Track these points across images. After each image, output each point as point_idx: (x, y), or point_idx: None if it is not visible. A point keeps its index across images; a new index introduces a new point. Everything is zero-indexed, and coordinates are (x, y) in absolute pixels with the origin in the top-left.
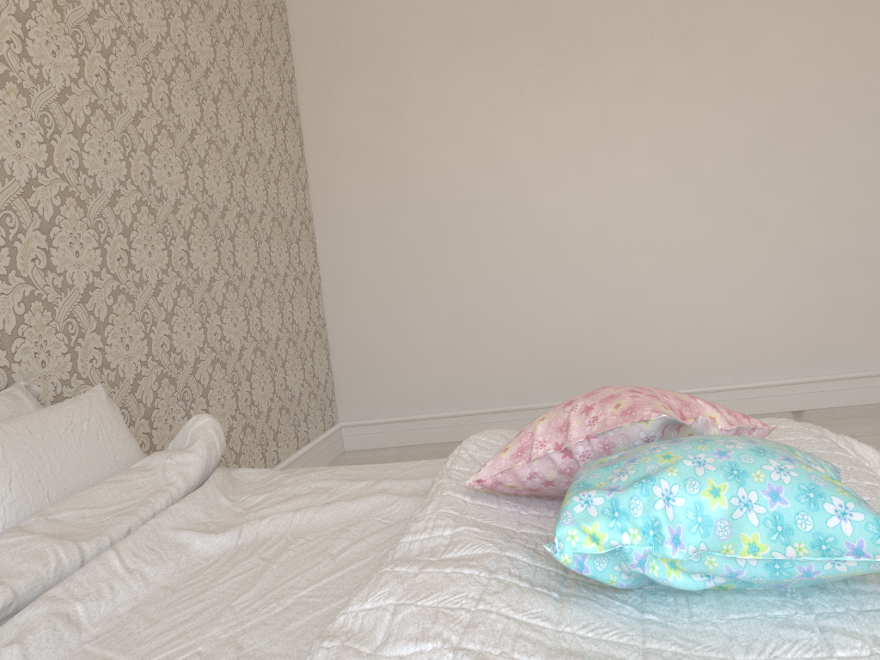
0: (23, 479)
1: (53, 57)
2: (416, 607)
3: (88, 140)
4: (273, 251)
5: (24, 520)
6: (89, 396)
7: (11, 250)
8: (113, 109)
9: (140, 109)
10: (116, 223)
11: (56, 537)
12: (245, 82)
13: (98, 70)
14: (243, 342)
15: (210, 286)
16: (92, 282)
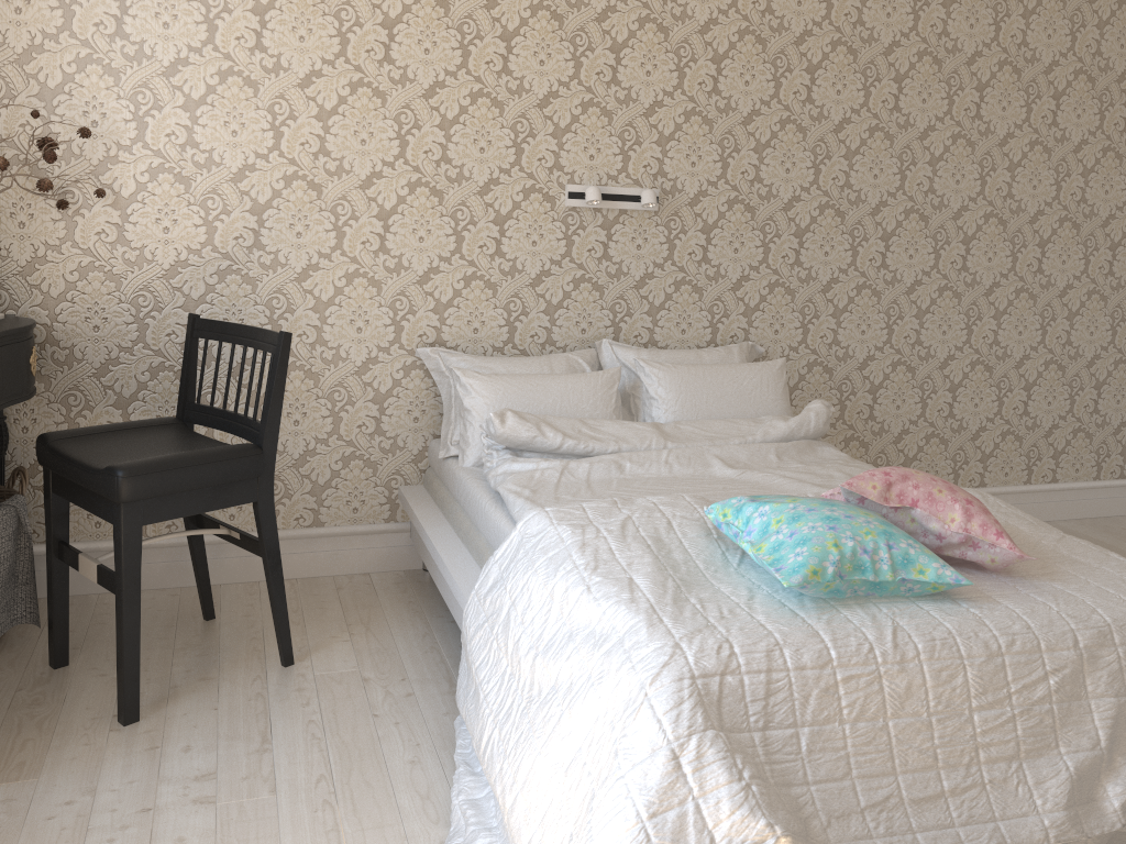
0: (685, 401)
1: (837, 95)
2: (653, 505)
3: (859, 160)
4: (1120, 260)
5: (669, 422)
6: (765, 364)
7: (765, 249)
8: (896, 129)
9: (932, 124)
10: (875, 230)
11: (661, 434)
12: (1124, 64)
13: (885, 97)
14: (1028, 351)
15: (989, 291)
16: (836, 277)
